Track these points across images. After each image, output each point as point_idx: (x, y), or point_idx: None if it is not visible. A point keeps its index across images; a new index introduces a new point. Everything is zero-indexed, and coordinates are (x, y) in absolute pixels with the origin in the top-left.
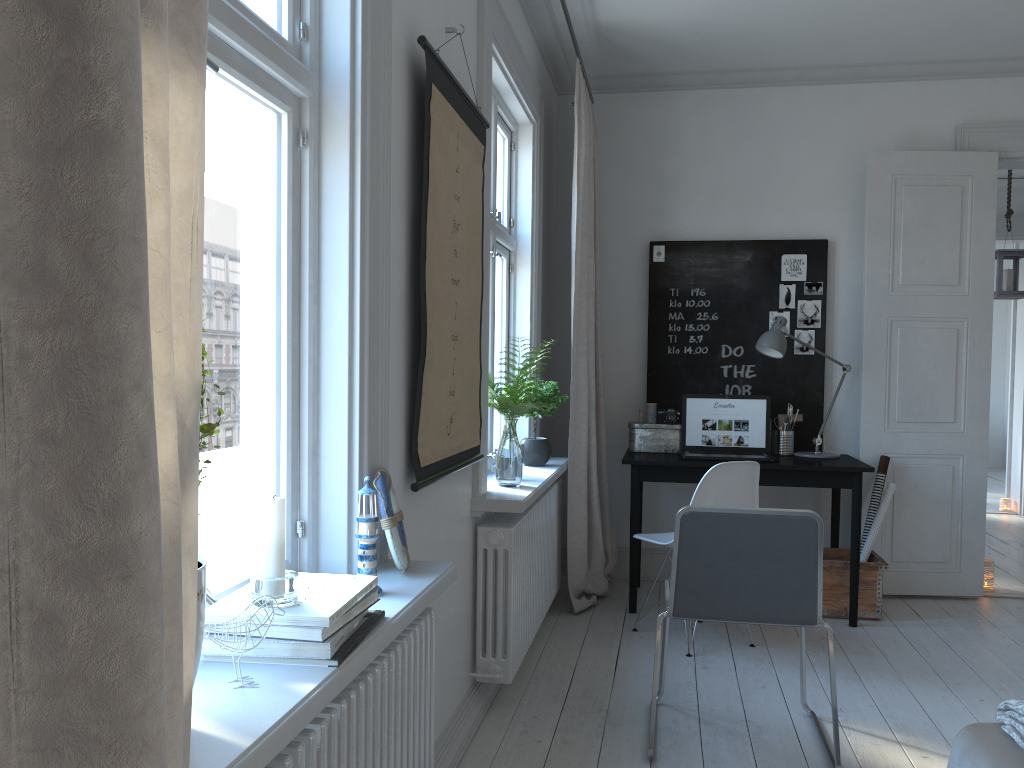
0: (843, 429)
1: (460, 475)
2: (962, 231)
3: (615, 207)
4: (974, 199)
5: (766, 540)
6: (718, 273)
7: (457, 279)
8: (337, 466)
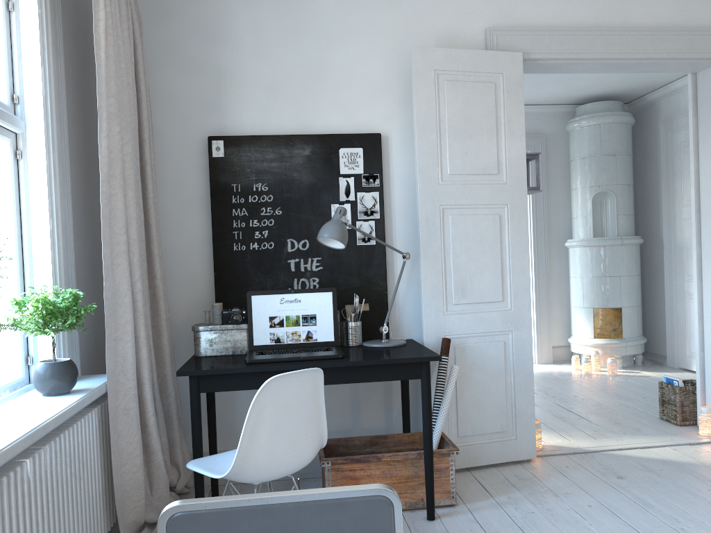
0: (407, 314)
1: None
2: (498, 124)
3: (170, 102)
4: (506, 95)
5: None
6: (279, 167)
7: None
8: None
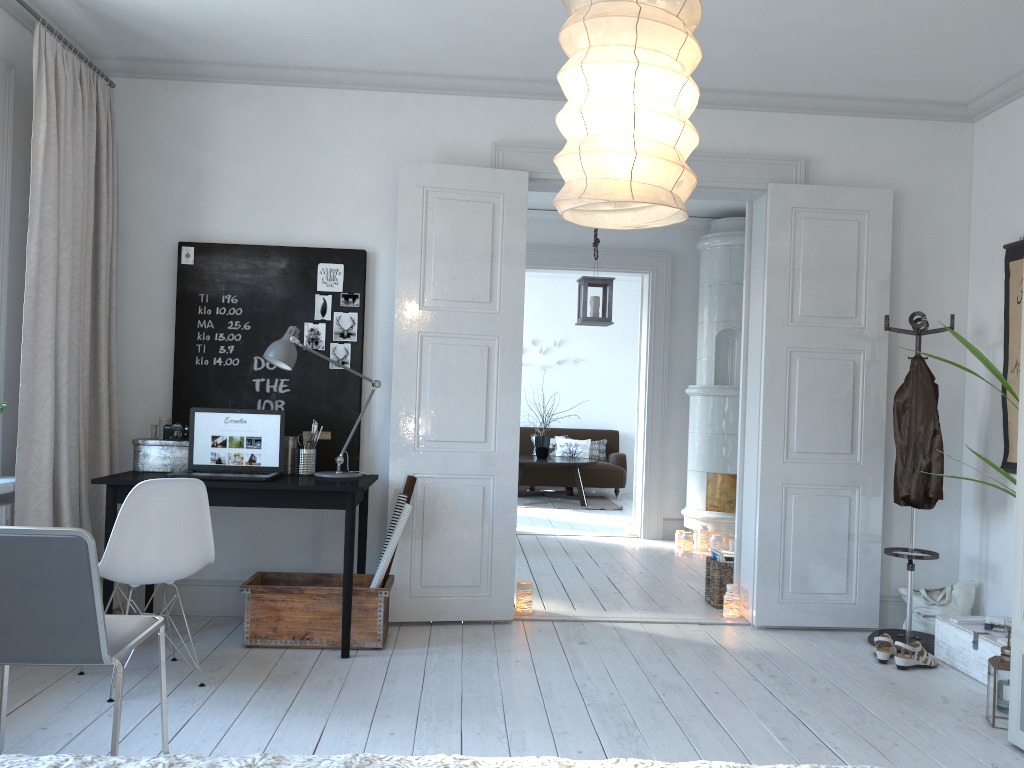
0: (382, 448)
1: None
2: (494, 248)
3: (144, 202)
4: (505, 217)
5: (30, 565)
6: (252, 279)
7: None
8: None
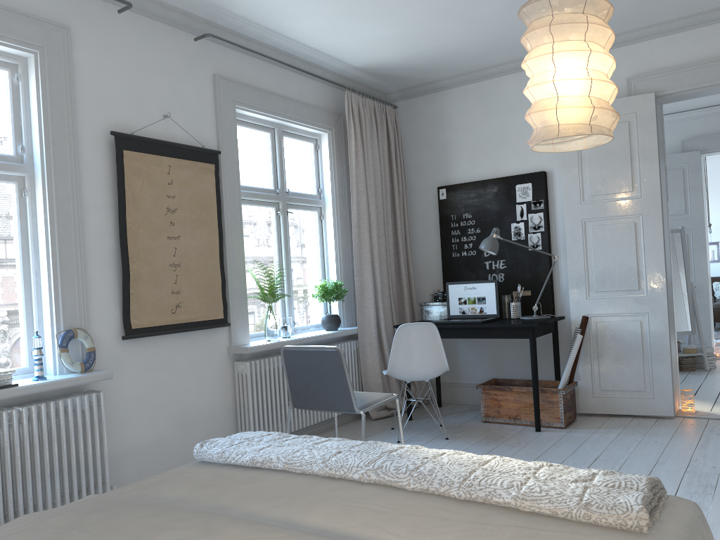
0: (568, 299)
1: (208, 334)
2: (632, 153)
3: (418, 168)
4: (639, 129)
5: (320, 363)
6: (478, 202)
7: (176, 236)
8: (48, 327)
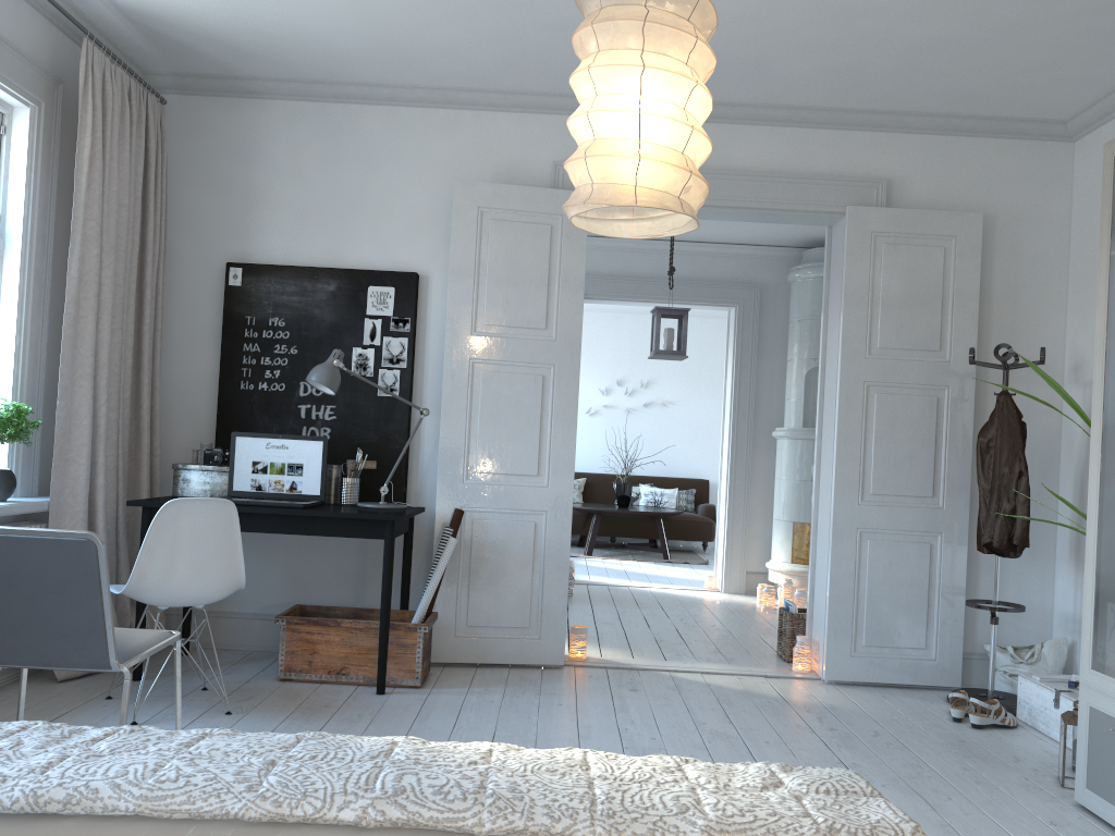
0: (430, 480)
1: None
2: (551, 272)
3: (193, 222)
4: (564, 240)
5: (41, 566)
6: (300, 302)
7: None
8: None
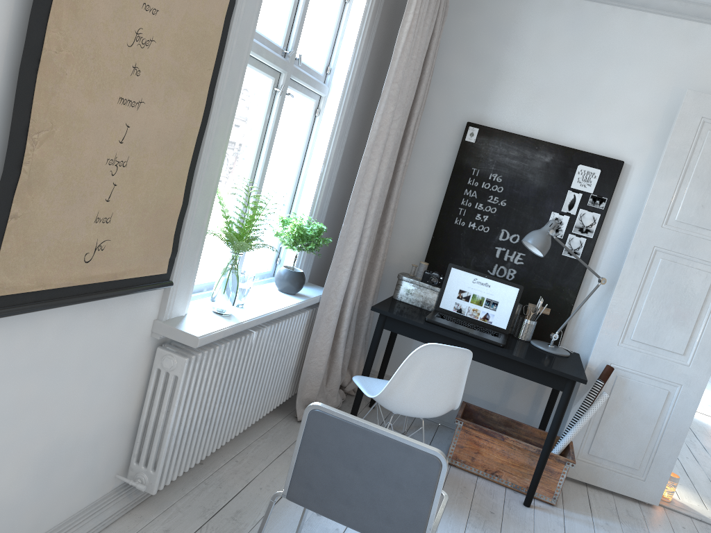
0: (584, 330)
1: (132, 299)
2: None
3: (447, 83)
4: None
5: (387, 463)
6: (518, 166)
7: (136, 100)
8: None
